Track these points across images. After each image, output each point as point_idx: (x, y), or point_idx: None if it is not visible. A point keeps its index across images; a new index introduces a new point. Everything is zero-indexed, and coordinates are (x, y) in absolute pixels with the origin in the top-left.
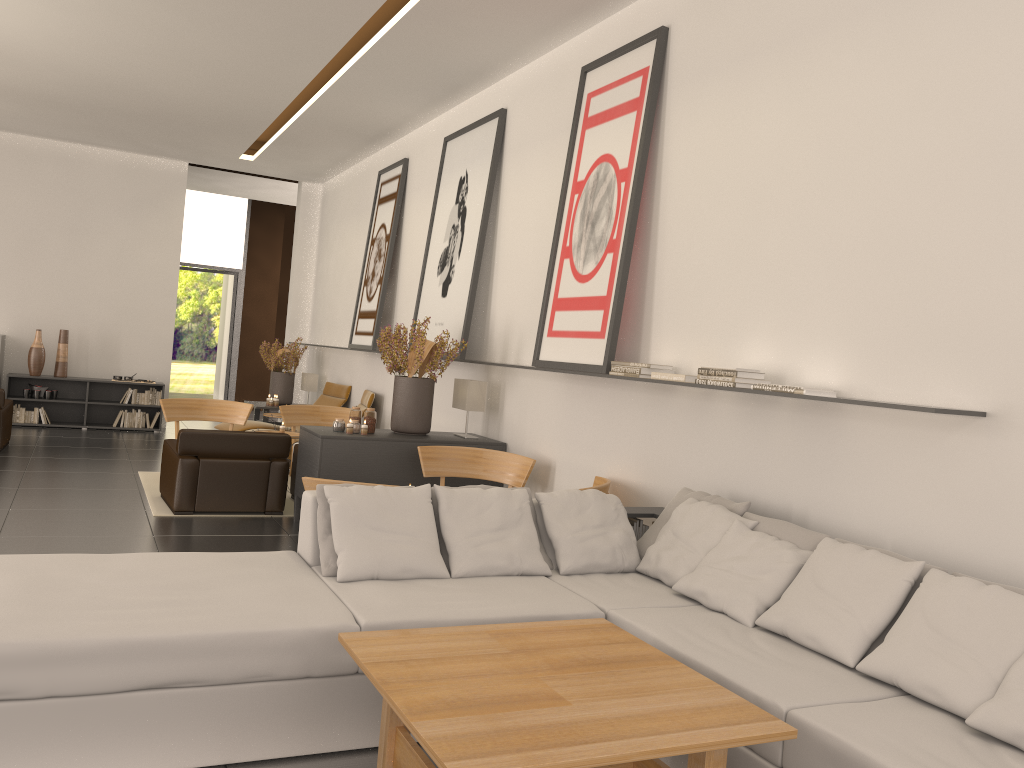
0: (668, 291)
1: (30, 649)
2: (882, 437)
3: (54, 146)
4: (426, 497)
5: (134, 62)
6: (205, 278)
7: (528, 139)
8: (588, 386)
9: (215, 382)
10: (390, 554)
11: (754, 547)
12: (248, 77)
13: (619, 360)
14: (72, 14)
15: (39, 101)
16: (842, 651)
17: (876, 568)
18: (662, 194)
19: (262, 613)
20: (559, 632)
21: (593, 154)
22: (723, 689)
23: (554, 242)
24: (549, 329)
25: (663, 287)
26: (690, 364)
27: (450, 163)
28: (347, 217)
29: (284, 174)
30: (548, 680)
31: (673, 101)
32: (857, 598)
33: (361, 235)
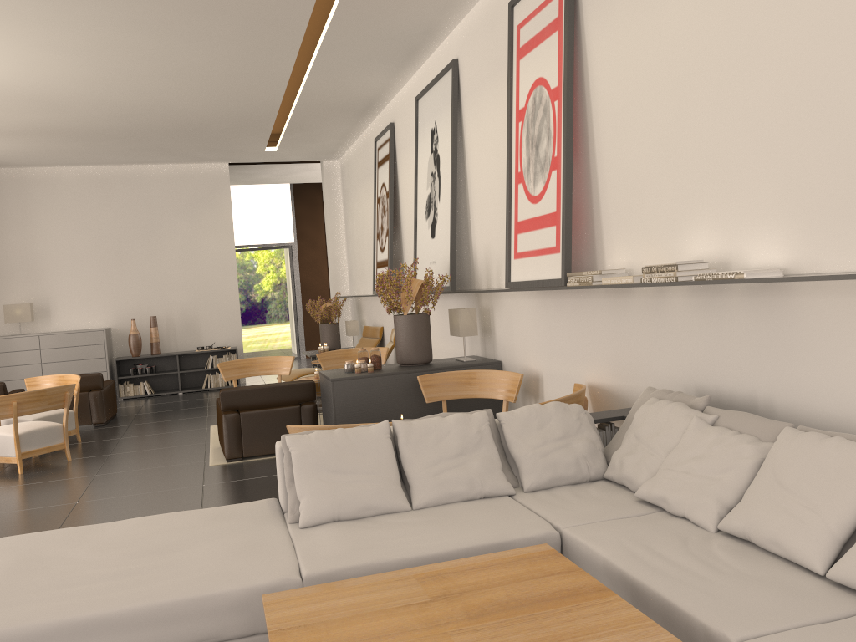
0: (611, 196)
1: None
2: (837, 311)
3: (122, 170)
4: (384, 433)
5: (148, 87)
6: (266, 255)
7: (478, 81)
8: (558, 299)
9: (288, 338)
10: (349, 495)
11: (713, 444)
12: (240, 79)
13: (580, 270)
14: (82, 56)
15: (95, 135)
16: (809, 557)
17: (841, 458)
18: (593, 104)
19: (209, 575)
20: (492, 567)
21: (528, 81)
22: (656, 627)
23: (508, 170)
24: (515, 252)
25: (607, 193)
26: (641, 264)
27: (422, 118)
28: (359, 183)
29: (306, 157)
30: (457, 635)
31: (589, 12)
32: (822, 494)
33: (371, 196)
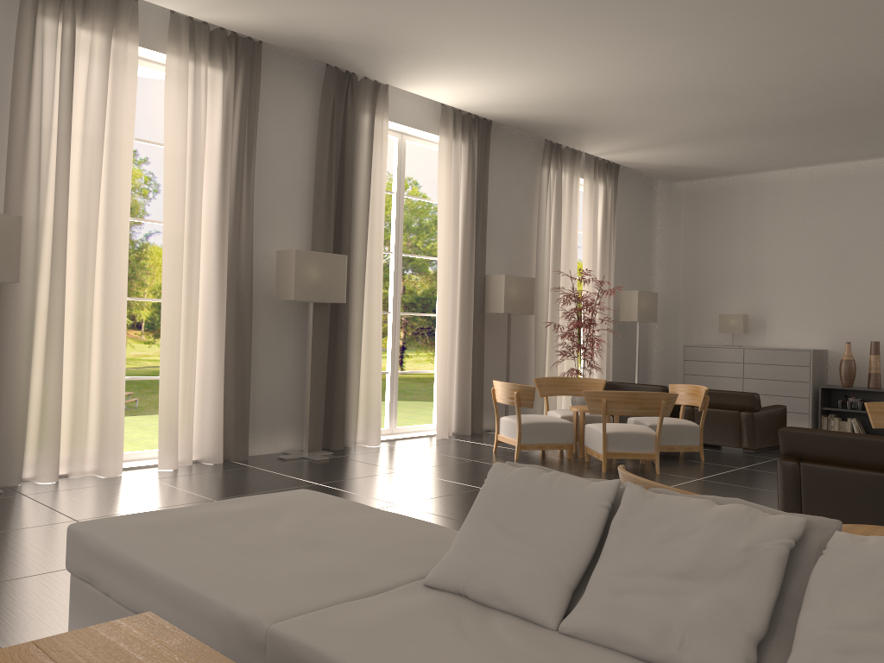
0: None
1: (102, 549)
2: None
3: (860, 166)
4: (599, 498)
5: (803, 53)
6: None
7: None
8: None
9: None
10: (488, 566)
11: None
12: None
13: None
14: (699, 33)
15: (796, 127)
16: None
17: None
18: None
19: (247, 580)
20: None
21: None
22: None
23: None
24: None
25: None
26: None
27: None
28: None
29: None
30: None
31: None
32: None
33: None
